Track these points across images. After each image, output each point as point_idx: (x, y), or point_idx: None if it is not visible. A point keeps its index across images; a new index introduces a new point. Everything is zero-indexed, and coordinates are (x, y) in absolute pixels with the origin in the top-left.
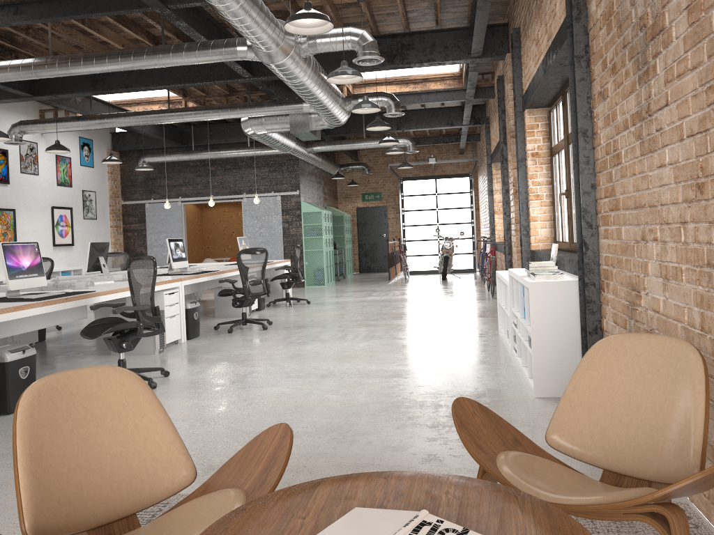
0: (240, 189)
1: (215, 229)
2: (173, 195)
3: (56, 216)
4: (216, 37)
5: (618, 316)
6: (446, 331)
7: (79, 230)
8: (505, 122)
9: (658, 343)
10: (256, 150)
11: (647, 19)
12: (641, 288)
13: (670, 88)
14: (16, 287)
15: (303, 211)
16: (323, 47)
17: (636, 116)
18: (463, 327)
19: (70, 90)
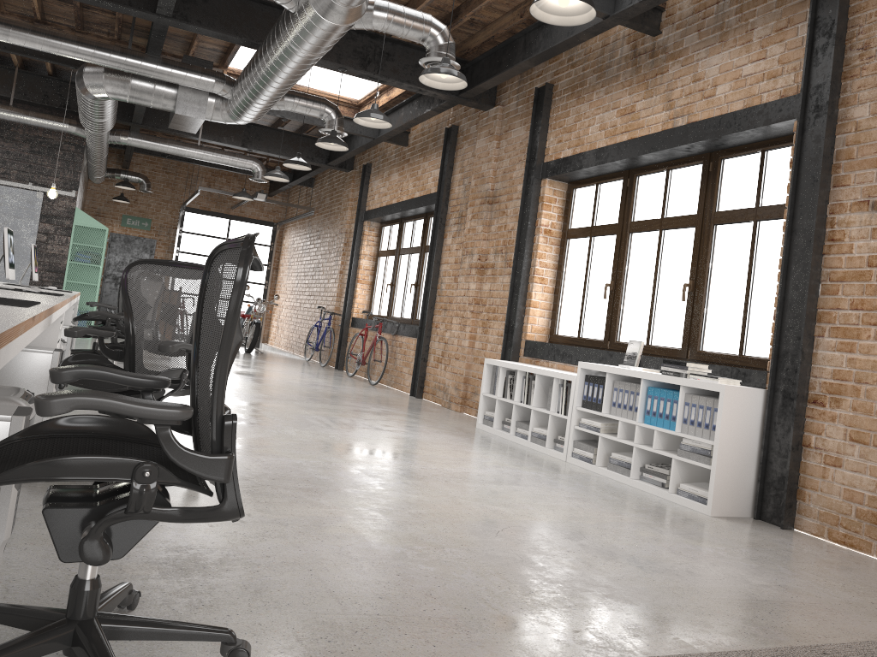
0: None
1: None
2: None
3: None
4: None
5: (869, 435)
6: (426, 426)
7: None
8: (450, 181)
9: None
10: (26, 115)
11: None
12: None
13: None
14: None
15: (77, 223)
16: (392, 27)
17: None
18: (430, 421)
19: None
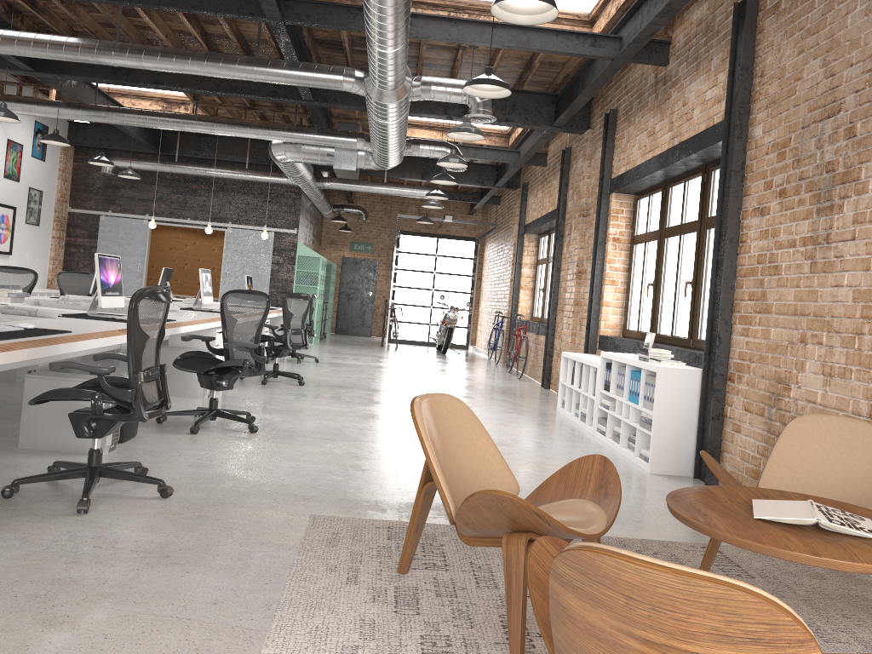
0: (225, 216)
1: (163, 257)
2: (138, 210)
3: None
4: (298, 55)
5: (753, 405)
6: (506, 408)
7: (19, 236)
8: (566, 197)
9: (846, 423)
10: (256, 175)
11: (837, 166)
12: (793, 382)
13: (857, 227)
14: (105, 305)
15: (299, 254)
16: (437, 96)
17: (809, 240)
18: (519, 405)
19: (82, 73)
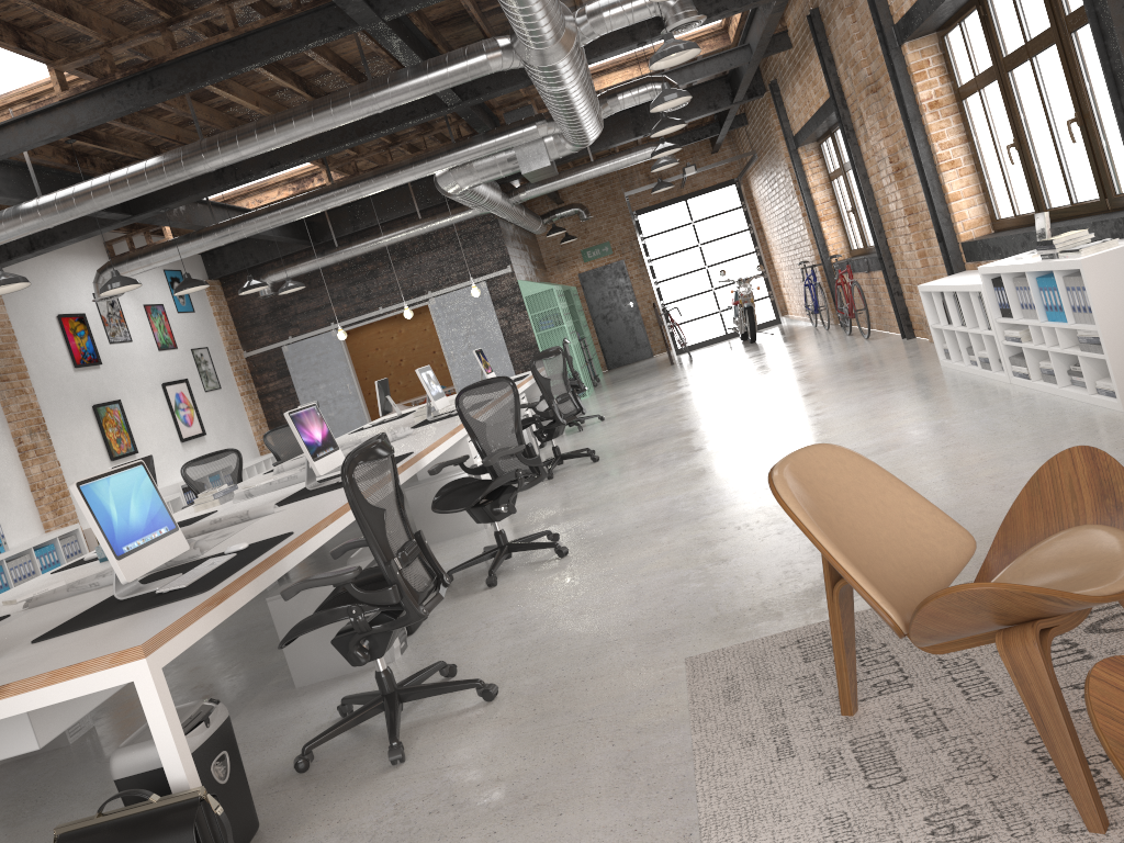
0: (420, 287)
1: (373, 363)
2: (320, 323)
3: (172, 396)
4: (419, 53)
5: None
6: (871, 389)
7: (205, 410)
8: (837, 77)
9: None
10: (435, 221)
11: None
12: None
13: None
14: (323, 470)
15: (525, 295)
16: (614, 23)
17: None
18: (886, 378)
19: (184, 194)
